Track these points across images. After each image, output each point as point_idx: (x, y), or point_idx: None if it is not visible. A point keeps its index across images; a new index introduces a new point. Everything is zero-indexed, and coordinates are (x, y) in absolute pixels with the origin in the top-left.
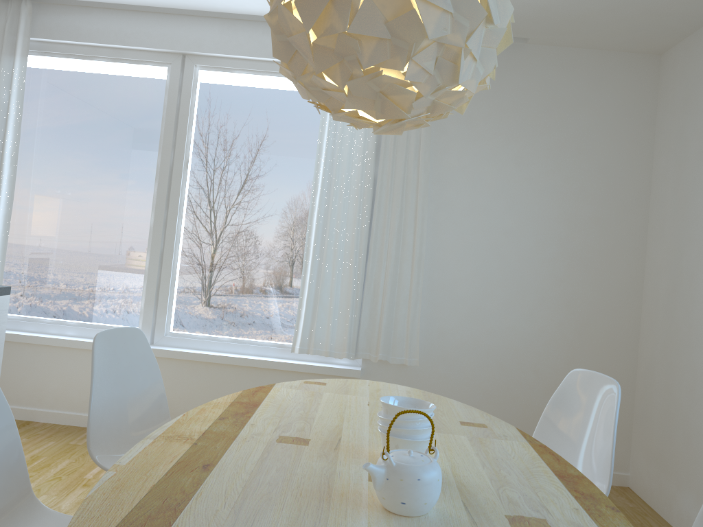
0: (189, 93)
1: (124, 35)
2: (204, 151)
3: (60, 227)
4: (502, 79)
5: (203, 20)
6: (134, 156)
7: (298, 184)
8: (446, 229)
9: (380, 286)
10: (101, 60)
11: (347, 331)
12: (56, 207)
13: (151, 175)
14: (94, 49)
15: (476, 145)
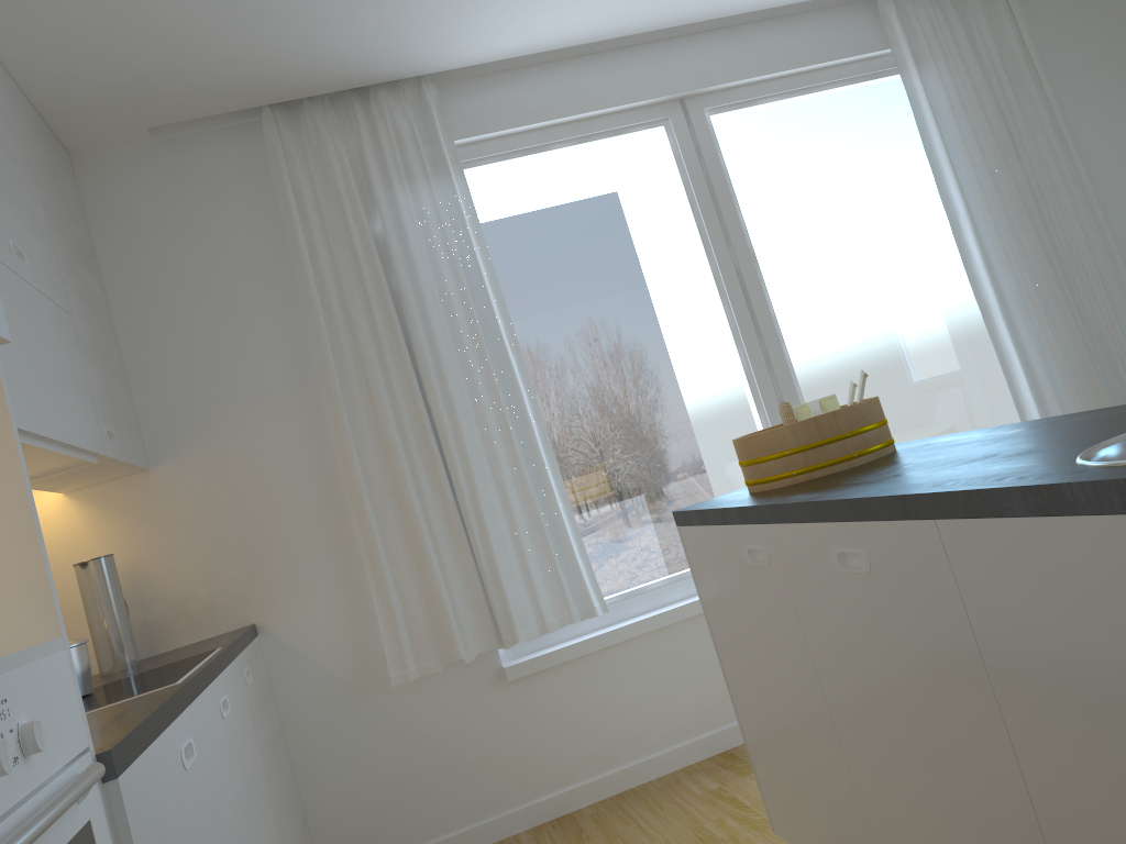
0: (714, 153)
1: (593, 94)
2: (767, 231)
3: (608, 428)
4: (1095, 6)
5: (697, 39)
6: (672, 275)
7: (910, 232)
8: (1125, 220)
9: (1102, 322)
10: (560, 146)
11: (1102, 396)
12: (589, 399)
13: (708, 294)
14: (546, 133)
15: (1106, 99)
